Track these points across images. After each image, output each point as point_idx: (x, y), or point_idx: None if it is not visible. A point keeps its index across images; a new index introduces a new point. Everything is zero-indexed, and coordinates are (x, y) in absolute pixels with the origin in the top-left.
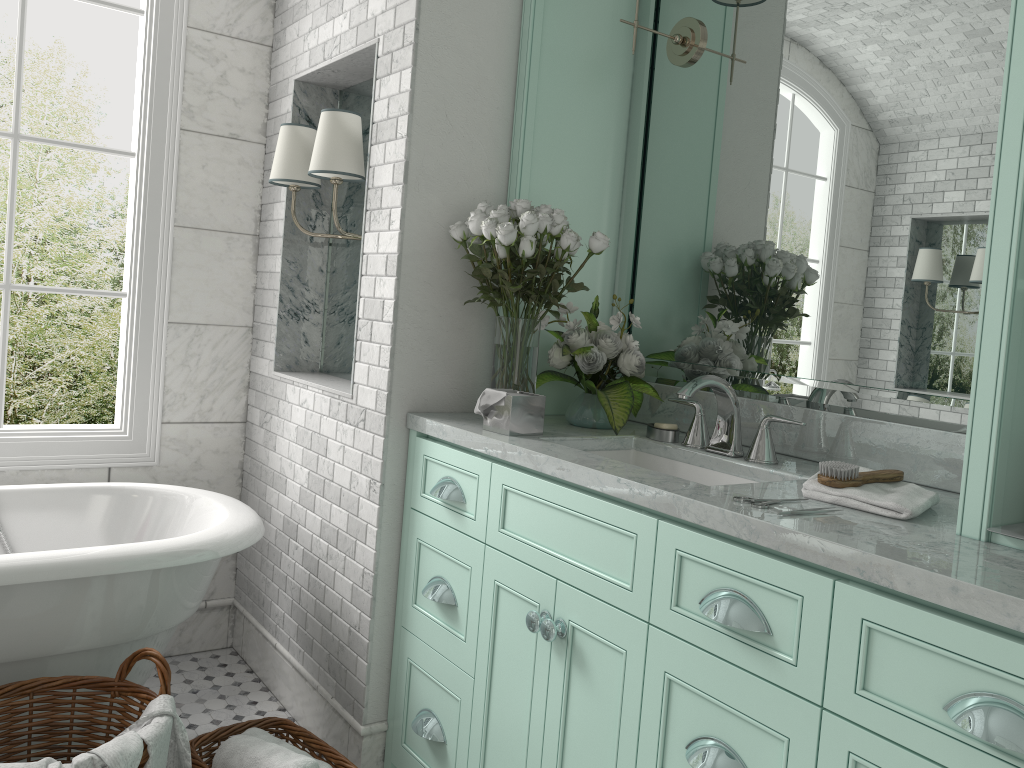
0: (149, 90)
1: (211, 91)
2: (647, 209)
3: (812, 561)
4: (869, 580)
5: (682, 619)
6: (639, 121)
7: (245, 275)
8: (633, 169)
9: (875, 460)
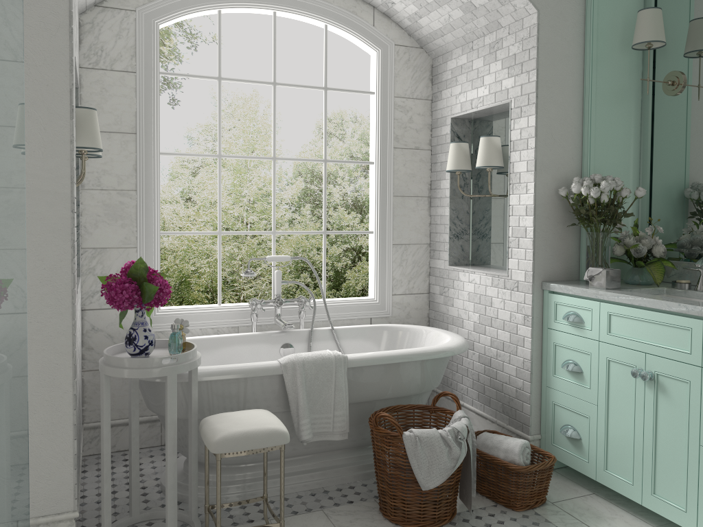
0: (379, 130)
1: (405, 127)
2: (656, 170)
3: None
4: None
5: None
6: (647, 124)
7: (425, 217)
8: (645, 149)
9: None
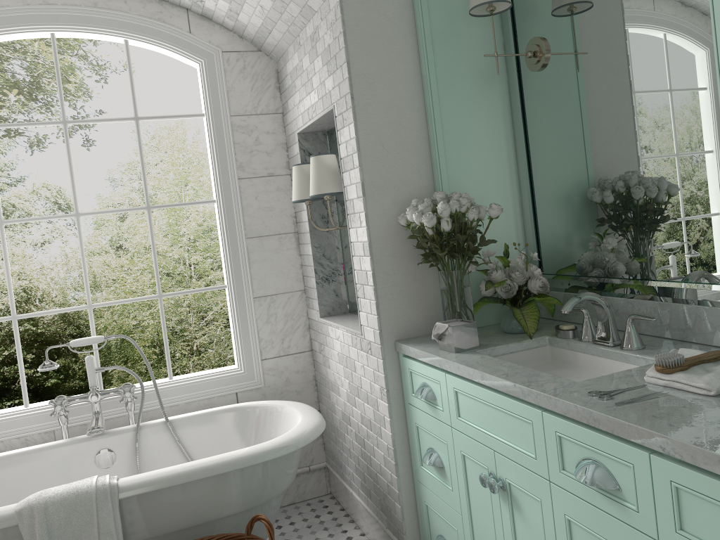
0: (216, 160)
1: (251, 151)
2: (535, 172)
3: (633, 441)
4: (668, 454)
5: (567, 479)
6: (518, 113)
7: (294, 258)
8: (520, 146)
9: (717, 336)
